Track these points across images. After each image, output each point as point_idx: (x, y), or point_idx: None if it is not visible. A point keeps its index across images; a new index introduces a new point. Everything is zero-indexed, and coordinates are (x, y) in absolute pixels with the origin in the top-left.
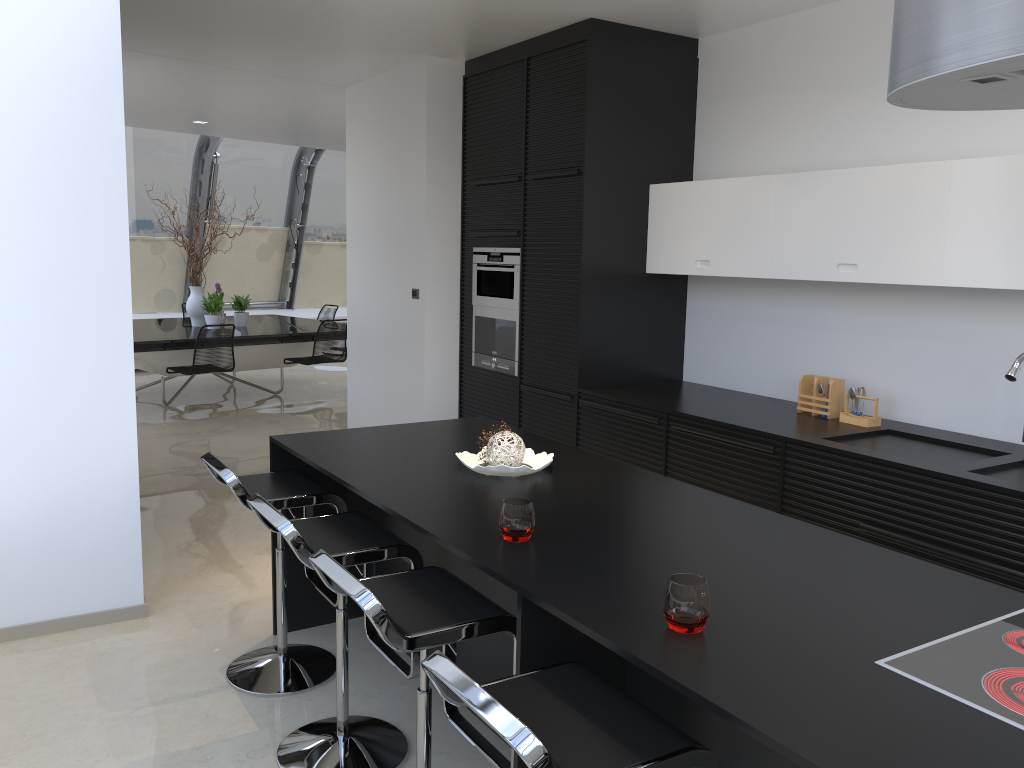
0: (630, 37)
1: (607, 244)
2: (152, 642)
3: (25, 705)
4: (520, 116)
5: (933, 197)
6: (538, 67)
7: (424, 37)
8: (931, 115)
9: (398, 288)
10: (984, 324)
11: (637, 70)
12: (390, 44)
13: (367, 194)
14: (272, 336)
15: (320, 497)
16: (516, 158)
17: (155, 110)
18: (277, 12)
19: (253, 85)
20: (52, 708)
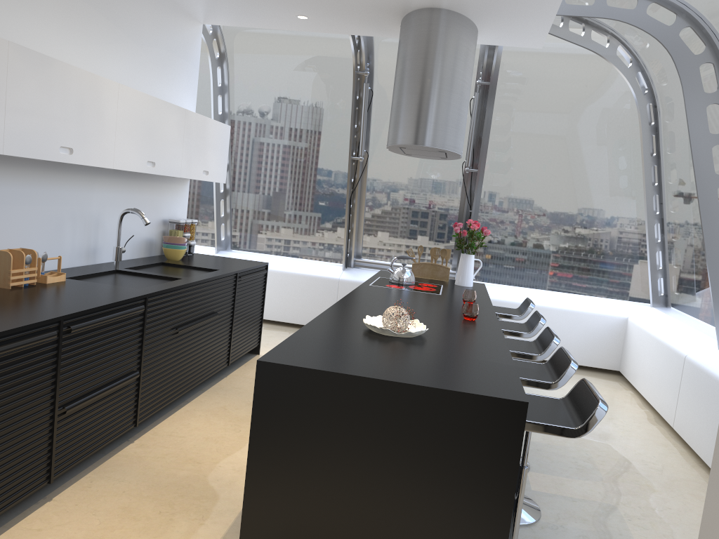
0: None
1: None
2: None
3: None
4: None
5: (111, 106)
6: None
7: None
8: (32, 19)
9: None
10: (61, 190)
11: None
12: None
13: None
14: None
15: None
16: None
17: None
18: None
19: None
20: None
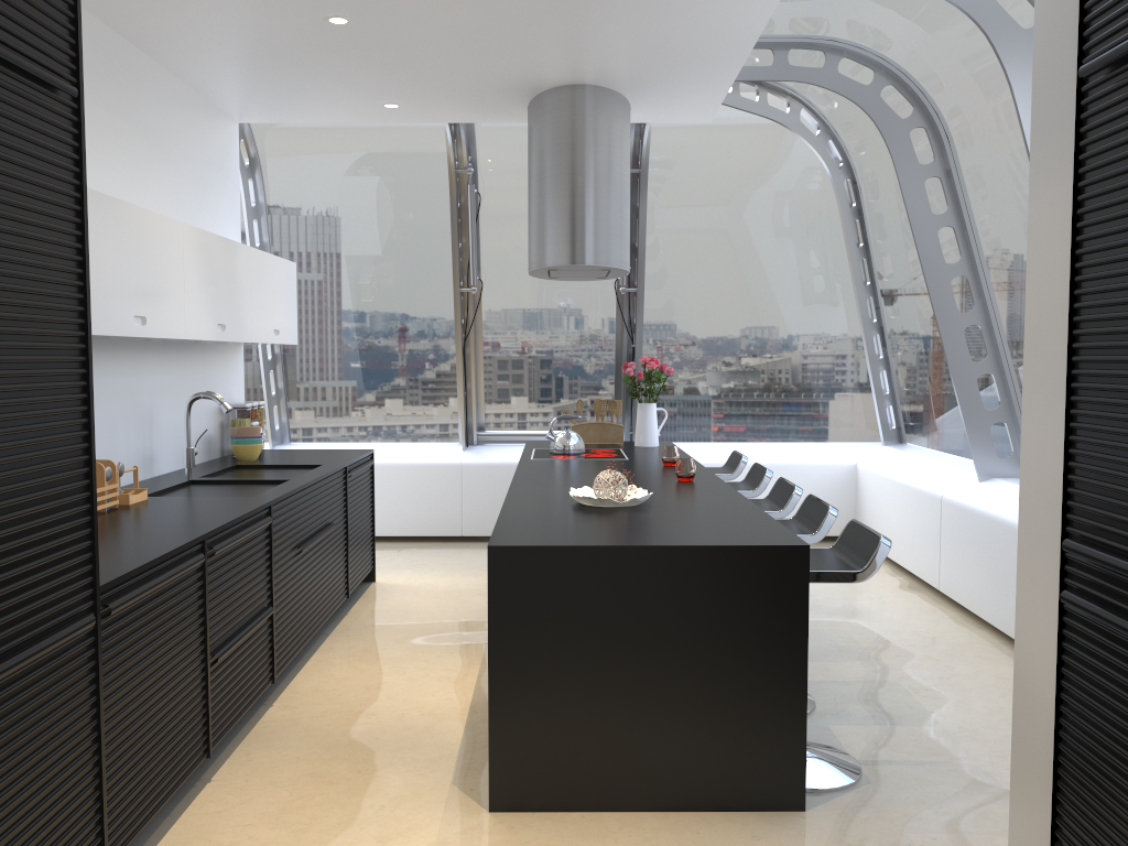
0: None
1: None
2: (968, 835)
3: None
4: None
5: (177, 254)
6: None
7: None
8: None
9: None
10: (110, 377)
11: None
12: None
13: None
14: None
15: None
16: None
17: None
18: None
19: None
20: None
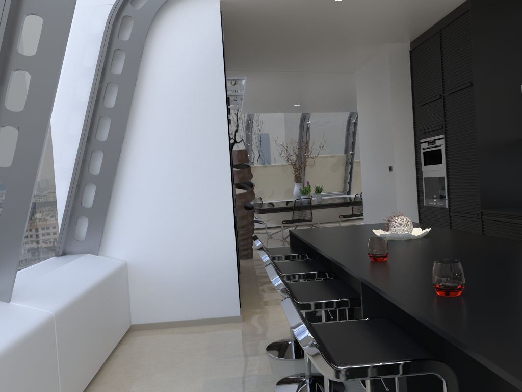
0: (499, 2)
1: (494, 123)
2: (239, 332)
3: (178, 351)
4: (438, 62)
5: None
6: (445, 33)
7: (381, 32)
8: None
9: (382, 168)
10: None
11: (505, 20)
12: (366, 41)
13: (366, 122)
14: (331, 204)
15: (304, 255)
16: (438, 86)
17: (274, 102)
18: (305, 35)
19: (311, 79)
20: (188, 354)
